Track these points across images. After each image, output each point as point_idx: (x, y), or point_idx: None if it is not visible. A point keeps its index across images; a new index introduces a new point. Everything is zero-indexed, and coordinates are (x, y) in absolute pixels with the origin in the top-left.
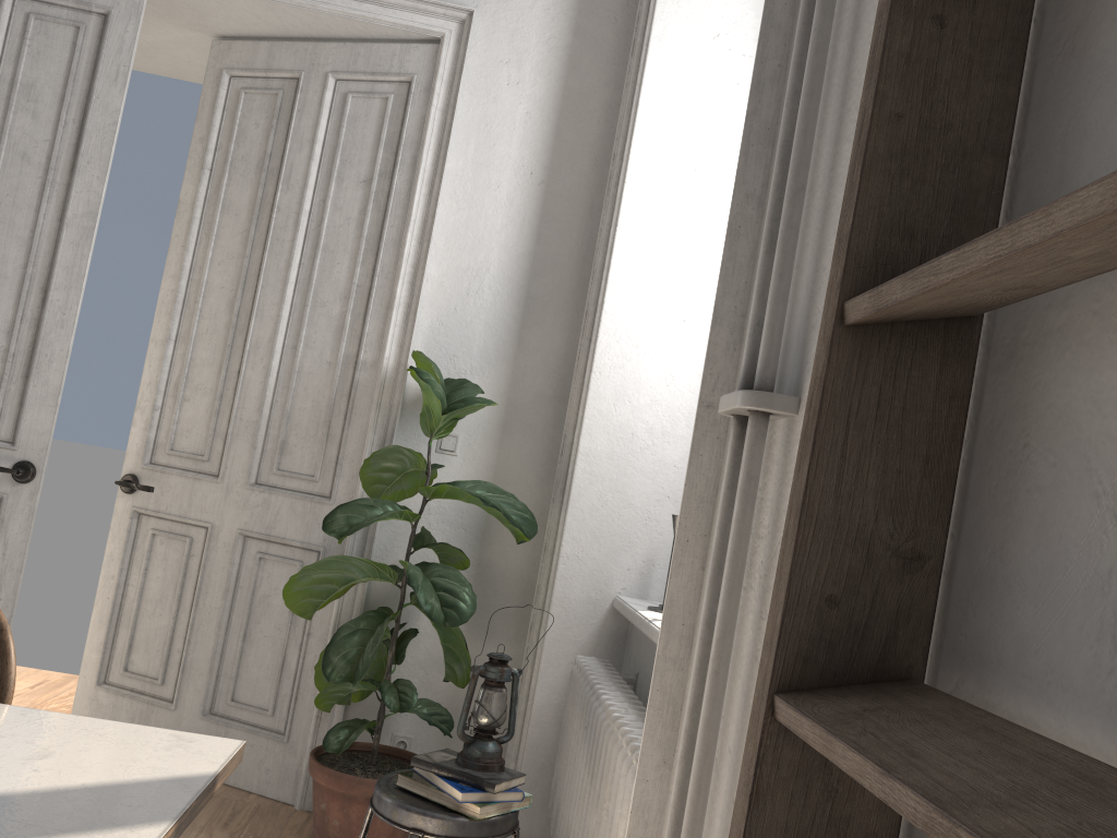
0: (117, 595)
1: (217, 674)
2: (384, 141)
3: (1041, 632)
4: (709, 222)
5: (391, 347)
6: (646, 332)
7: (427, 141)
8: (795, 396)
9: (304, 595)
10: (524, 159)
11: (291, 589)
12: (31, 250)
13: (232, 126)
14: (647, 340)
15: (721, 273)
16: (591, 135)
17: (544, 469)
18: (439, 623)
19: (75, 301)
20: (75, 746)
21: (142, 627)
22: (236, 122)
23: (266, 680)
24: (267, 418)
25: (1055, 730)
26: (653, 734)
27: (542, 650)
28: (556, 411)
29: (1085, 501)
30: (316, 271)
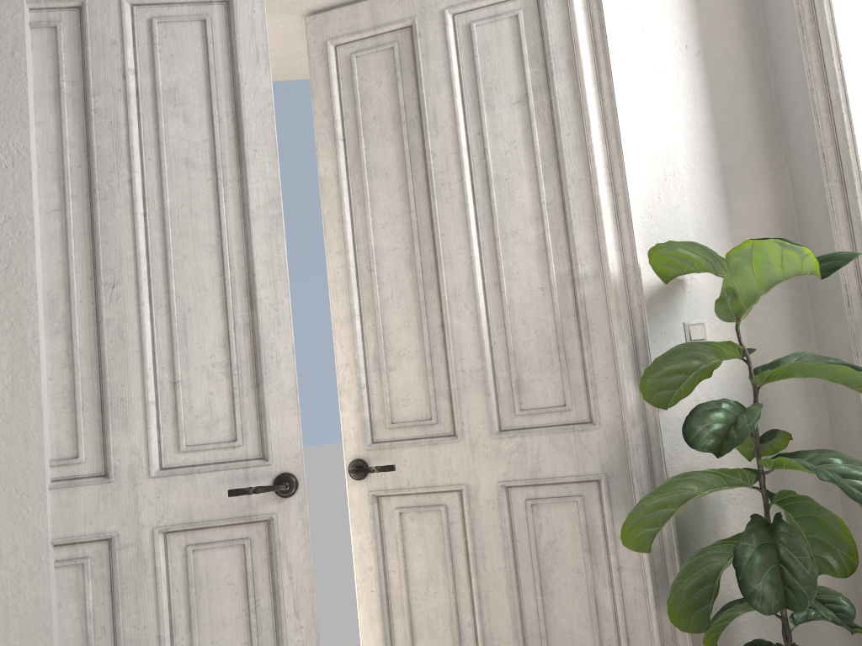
0: (380, 585)
1: (523, 637)
2: (527, 56)
3: None
4: None
5: (610, 252)
6: None
7: (580, 41)
8: None
9: (638, 527)
10: (675, 35)
11: (626, 526)
12: (223, 254)
13: (354, 91)
14: None
15: None
16: None
17: (795, 332)
18: None
19: (285, 294)
20: None
21: (418, 611)
22: (356, 87)
23: (582, 628)
24: (490, 362)
25: None
26: None
27: None
28: None
29: None
30: (495, 202)
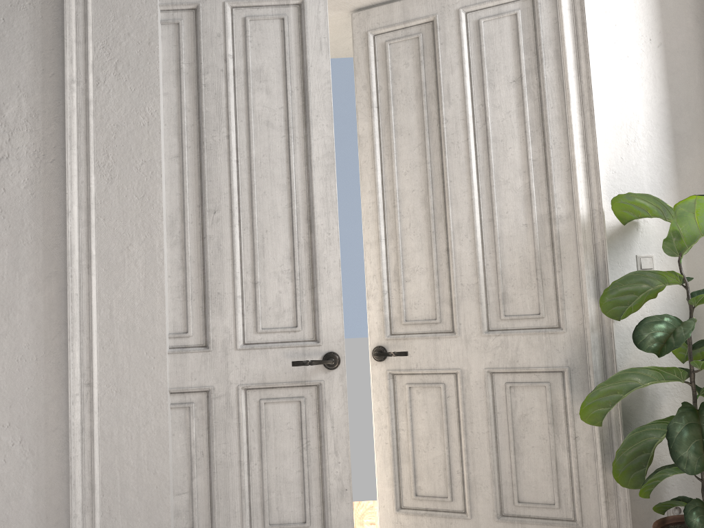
0: (392, 439)
1: (498, 484)
2: (523, 46)
3: None
4: None
5: (581, 199)
6: None
7: (565, 35)
8: None
9: (593, 407)
10: (641, 31)
11: (584, 405)
12: (291, 192)
13: (387, 70)
14: None
15: None
16: None
17: None
18: None
19: (335, 222)
20: None
21: (420, 460)
22: (389, 67)
23: (544, 481)
24: (483, 279)
25: None
26: None
27: None
28: None
29: None
30: (492, 158)
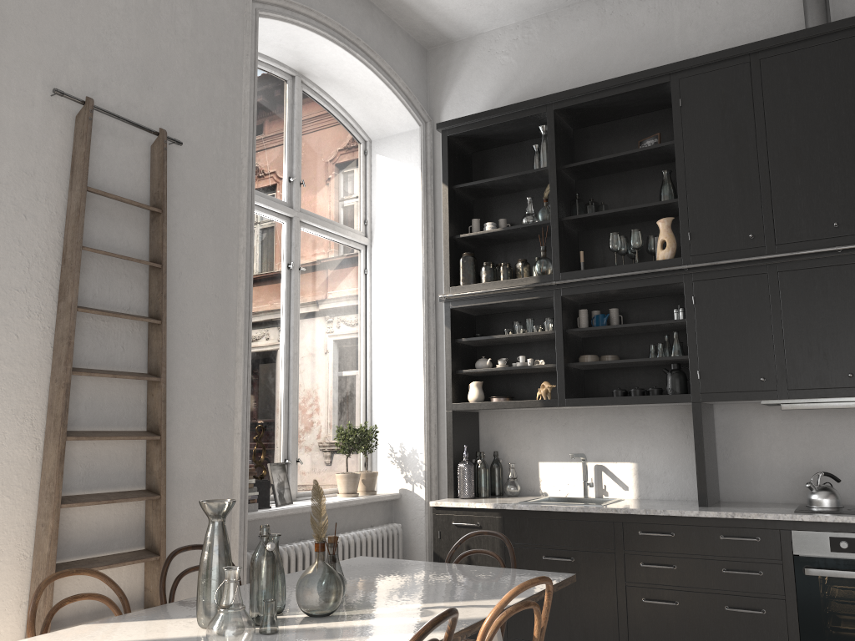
0: None
1: None
2: None
3: (69, 482)
4: None
5: None
6: None
7: None
8: None
9: None
10: None
11: None
12: None
13: None
14: None
15: None
16: None
17: None
18: None
19: None
20: None
21: None
22: None
23: None
24: None
25: (73, 494)
26: None
27: None
28: None
29: (75, 464)
30: None
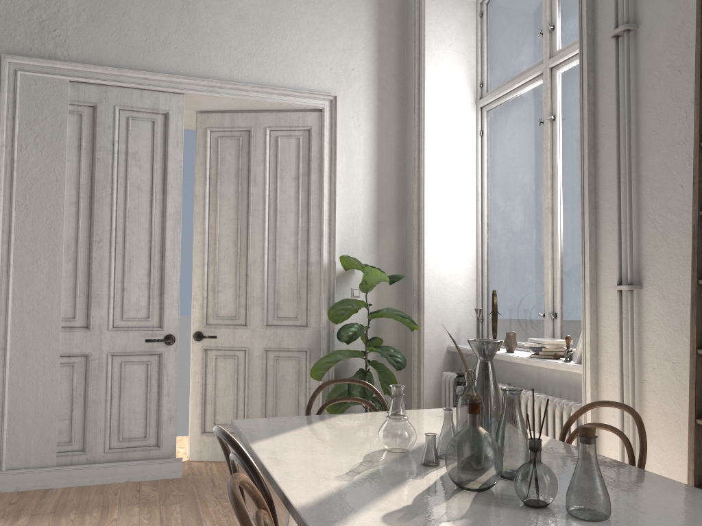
0: (202, 390)
1: (265, 416)
2: (301, 158)
3: None
4: (459, 183)
5: (325, 254)
6: (442, 234)
7: (325, 158)
8: (638, 284)
9: (317, 370)
10: (366, 160)
11: (313, 369)
12: (151, 233)
13: (217, 156)
14: (443, 237)
15: (589, 247)
16: (393, 146)
17: (397, 297)
18: (397, 369)
19: (178, 255)
20: (439, 414)
21: (219, 402)
22: (219, 154)
23: (291, 413)
24: (266, 294)
25: None
26: (592, 376)
27: (423, 373)
28: (398, 271)
29: None
30: (278, 222)
